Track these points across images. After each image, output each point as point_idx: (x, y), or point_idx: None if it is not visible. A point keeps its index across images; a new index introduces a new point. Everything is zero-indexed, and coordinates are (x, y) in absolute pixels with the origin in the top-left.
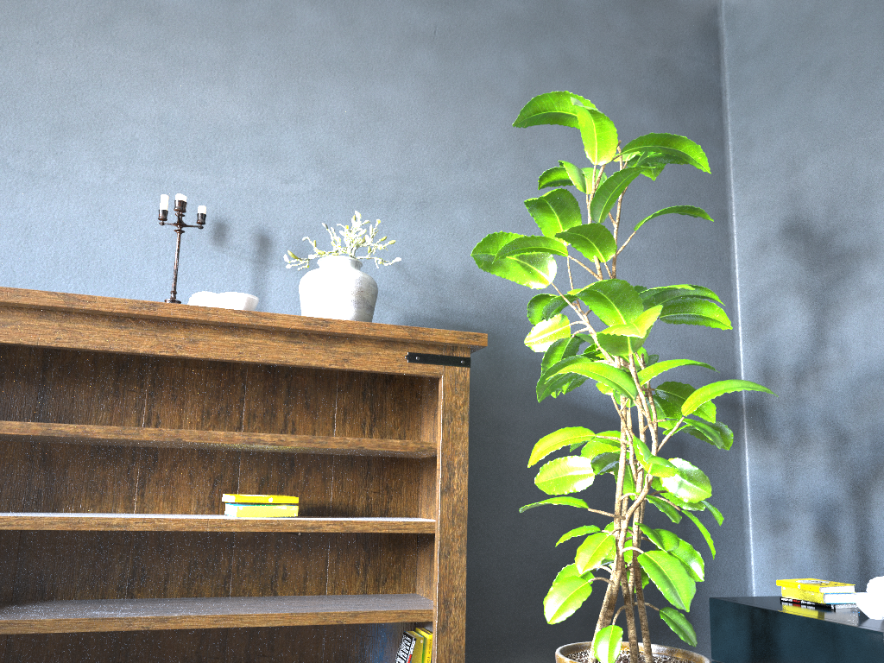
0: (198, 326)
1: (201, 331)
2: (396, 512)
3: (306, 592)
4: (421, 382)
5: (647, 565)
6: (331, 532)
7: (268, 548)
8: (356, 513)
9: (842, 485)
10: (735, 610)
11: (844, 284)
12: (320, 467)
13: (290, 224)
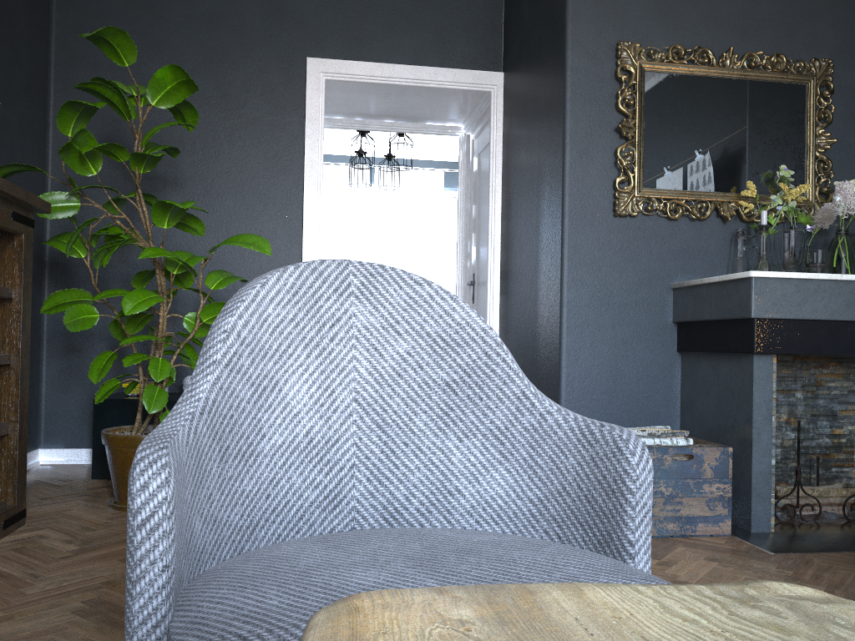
0: None
1: None
2: None
3: None
4: None
5: None
6: None
7: None
8: None
9: None
10: (120, 404)
11: None
12: None
13: None
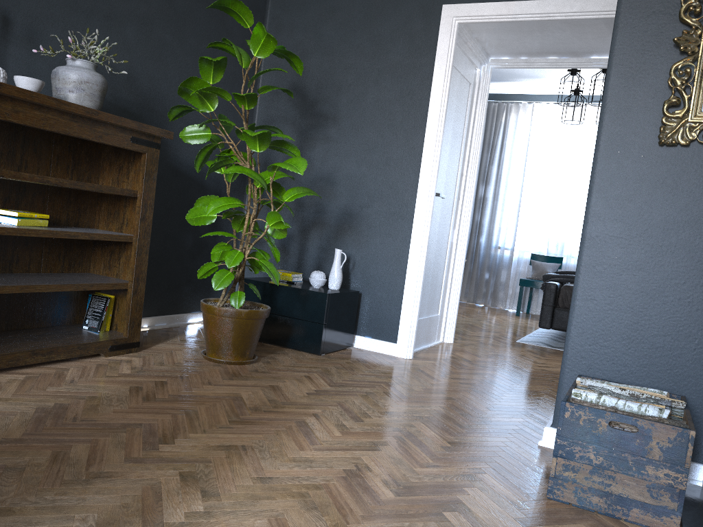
0: (19, 102)
1: (21, 105)
2: (83, 224)
3: (30, 271)
4: (102, 144)
5: (263, 266)
6: (83, 239)
7: (8, 243)
8: (61, 224)
9: (297, 227)
10: (255, 284)
11: (318, 130)
12: (41, 193)
13: (24, 11)
